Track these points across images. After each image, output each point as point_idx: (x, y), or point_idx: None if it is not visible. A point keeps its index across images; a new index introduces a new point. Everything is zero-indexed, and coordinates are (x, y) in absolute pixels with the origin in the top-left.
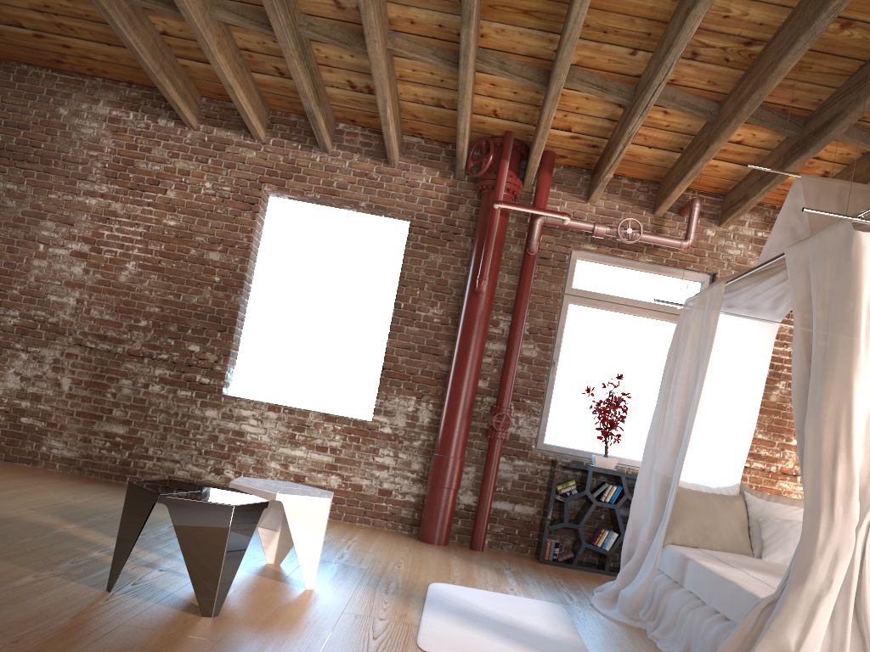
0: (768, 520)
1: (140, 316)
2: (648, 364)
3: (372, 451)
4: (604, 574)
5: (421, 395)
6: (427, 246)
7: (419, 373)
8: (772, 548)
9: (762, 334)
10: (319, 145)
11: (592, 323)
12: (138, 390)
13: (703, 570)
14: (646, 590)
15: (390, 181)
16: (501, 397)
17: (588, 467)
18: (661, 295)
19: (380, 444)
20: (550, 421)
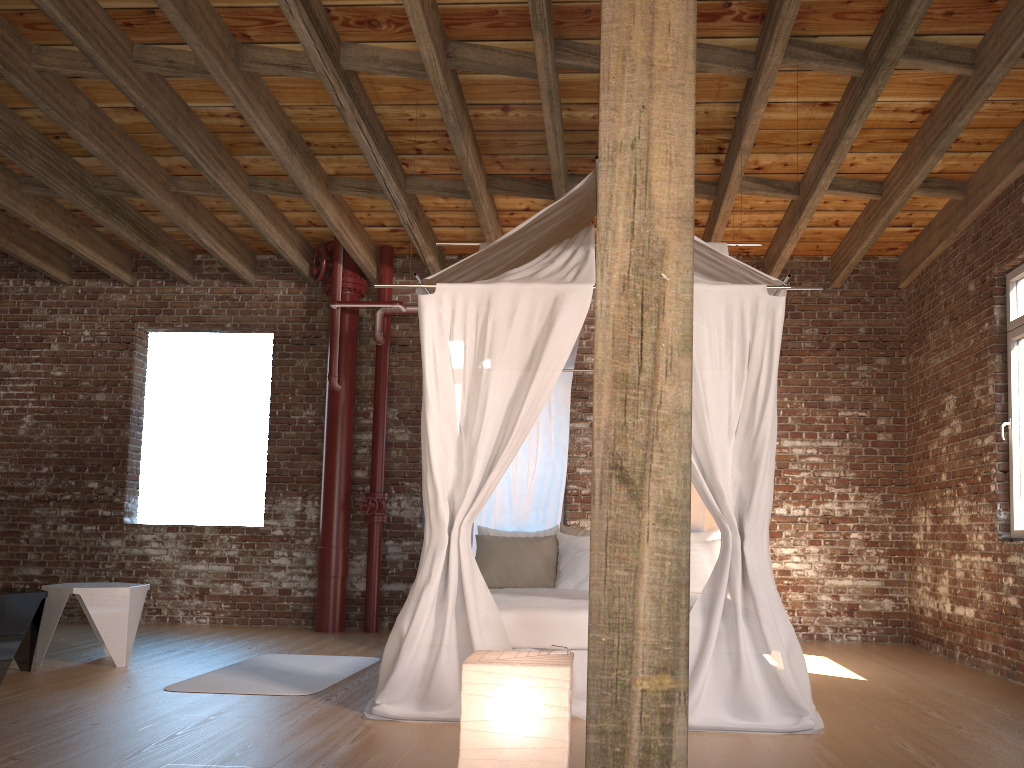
0: (566, 552)
1: (41, 463)
2: None
3: (268, 554)
4: None
5: (306, 494)
6: (293, 353)
7: (301, 474)
8: (565, 577)
9: (559, 382)
10: (177, 279)
11: None
12: (47, 532)
13: None
14: None
15: (250, 299)
16: (372, 483)
17: None
18: None
19: (274, 546)
20: None
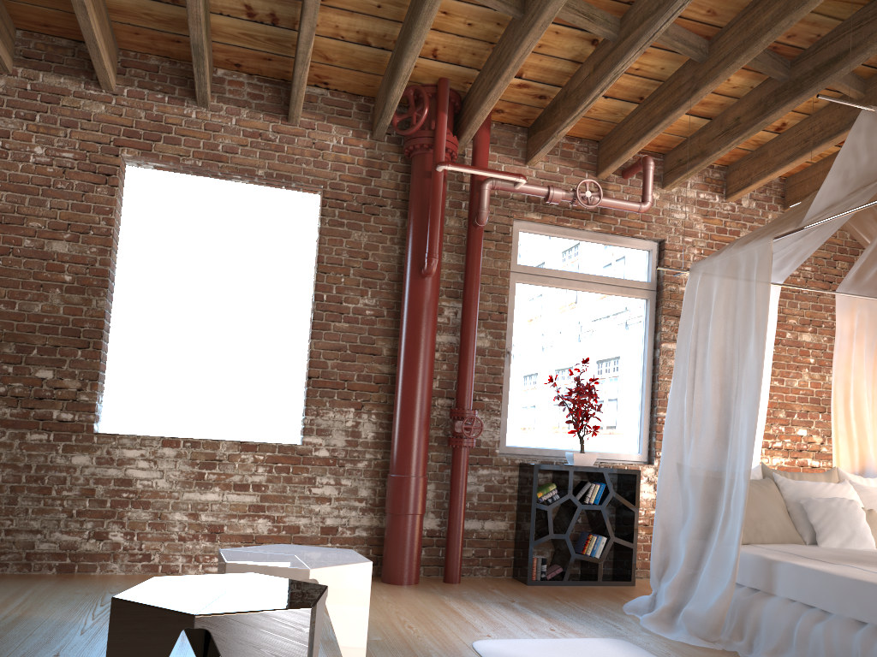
0: (812, 502)
1: None
2: (606, 344)
3: (307, 481)
4: (598, 585)
5: (361, 405)
6: (348, 222)
7: (355, 379)
8: (827, 532)
9: None
10: (198, 96)
11: (543, 302)
12: None
13: (814, 573)
14: (727, 605)
15: (292, 142)
16: (463, 398)
17: (568, 467)
18: (611, 267)
19: (316, 471)
20: (509, 419)
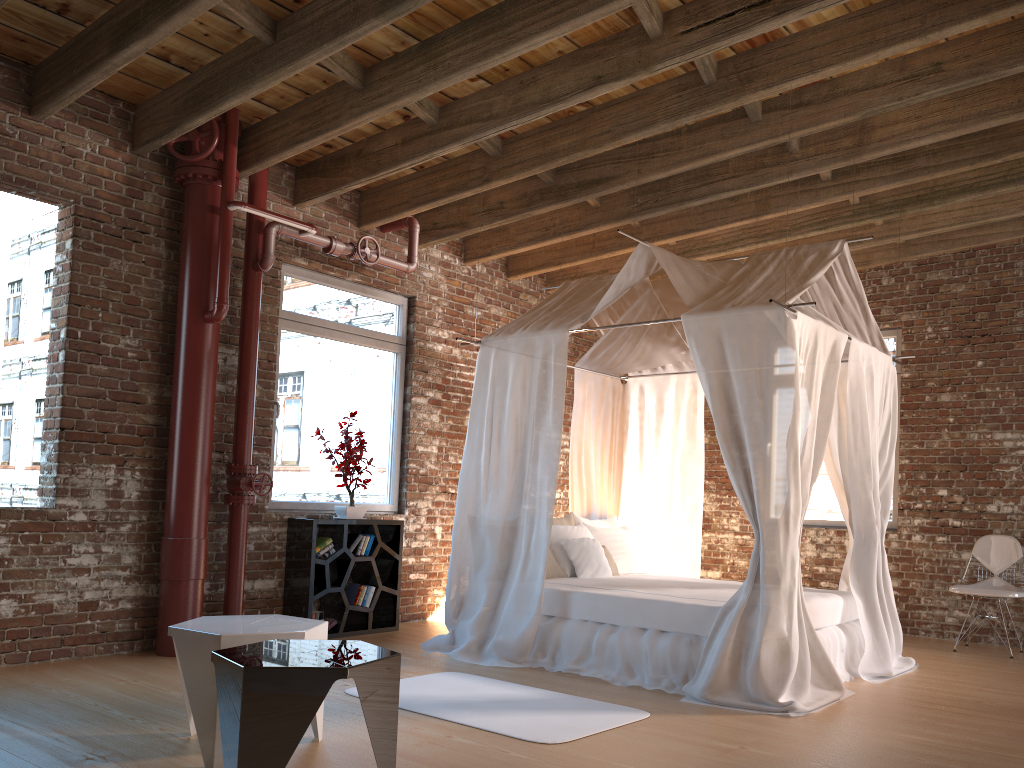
0: (570, 542)
1: None
2: (363, 397)
3: (62, 551)
4: (368, 633)
5: (124, 460)
6: (106, 248)
7: (116, 431)
8: (583, 566)
9: None
10: None
11: (306, 352)
12: None
13: (605, 597)
14: (535, 631)
15: (37, 142)
16: (244, 453)
17: (343, 520)
18: (367, 319)
19: (72, 539)
20: (275, 473)
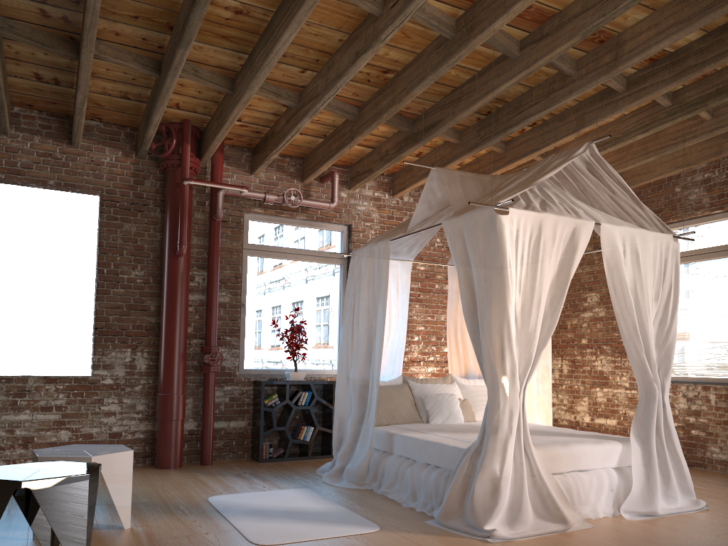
0: (428, 397)
1: None
2: (313, 296)
3: (97, 402)
4: (308, 459)
5: (136, 346)
6: (121, 217)
7: (130, 328)
8: (435, 415)
9: (403, 269)
10: None
11: (268, 269)
12: None
13: (410, 439)
14: (367, 462)
15: (75, 160)
16: (209, 338)
17: (285, 381)
18: (315, 244)
19: (104, 394)
20: (246, 351)
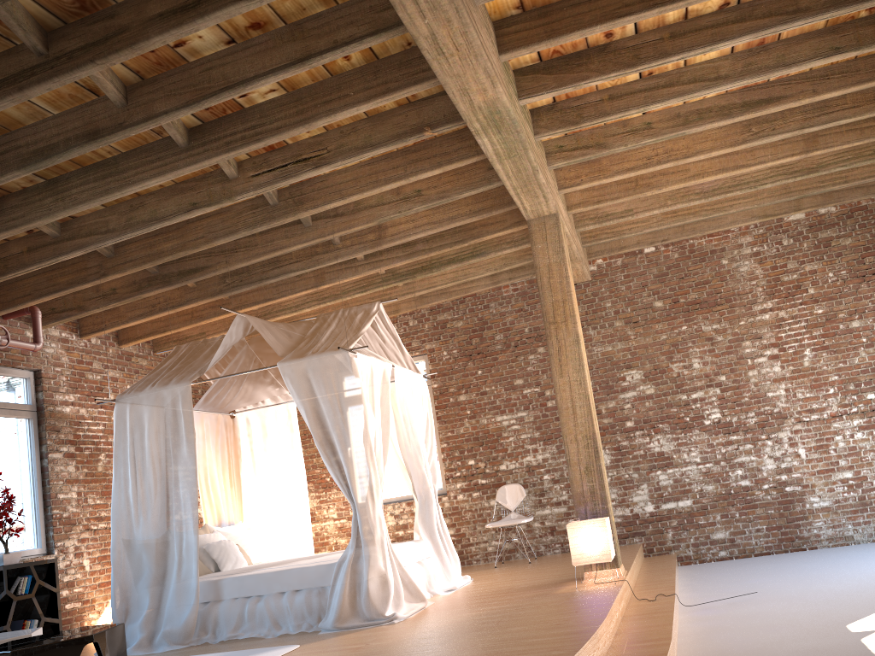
0: (211, 545)
1: None
2: (2, 459)
3: None
4: None
5: None
6: None
7: None
8: (224, 561)
9: None
10: None
11: None
12: None
13: (249, 576)
14: (196, 615)
15: None
16: None
17: (2, 567)
18: None
19: None
20: None
